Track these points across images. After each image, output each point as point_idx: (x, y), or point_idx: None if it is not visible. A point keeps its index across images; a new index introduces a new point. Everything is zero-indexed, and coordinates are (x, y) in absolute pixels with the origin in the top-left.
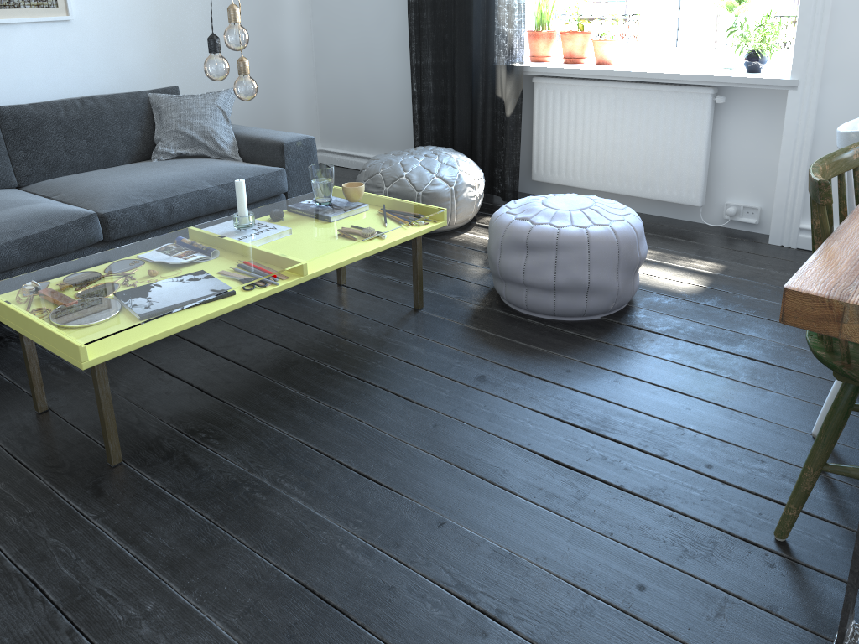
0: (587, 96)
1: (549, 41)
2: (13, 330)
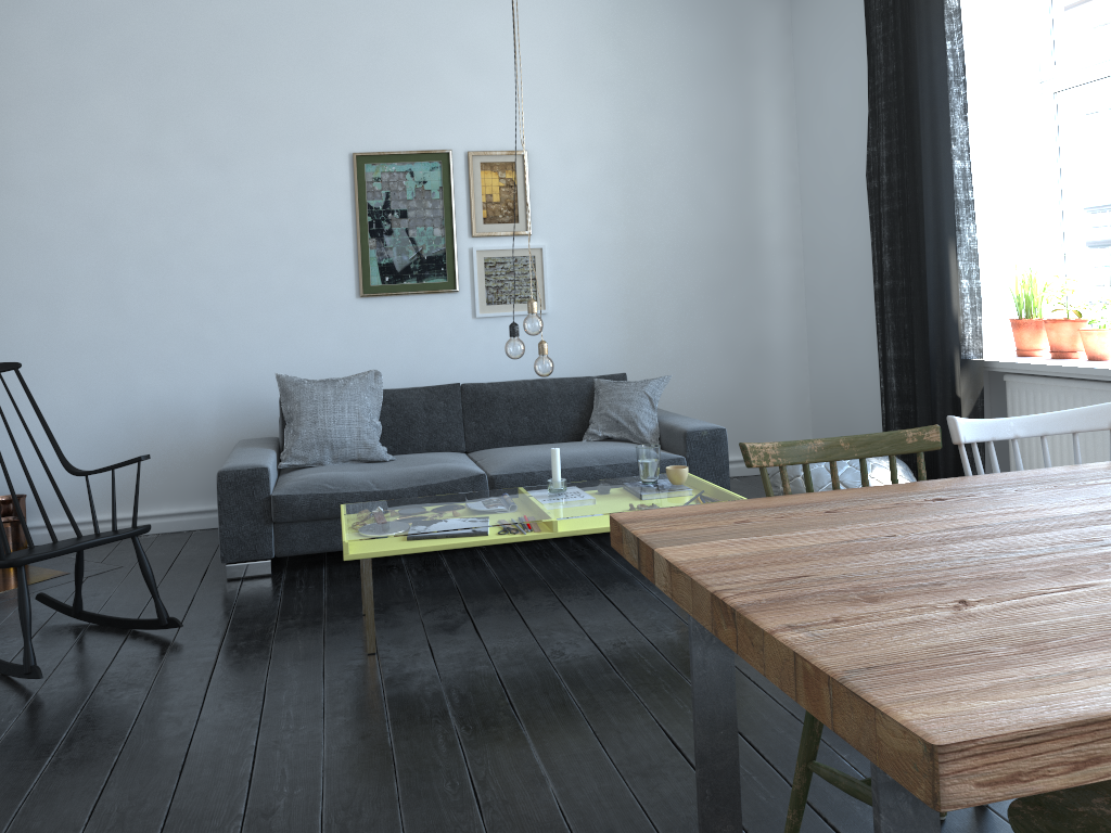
0: (1061, 398)
1: (1035, 331)
2: (405, 563)
